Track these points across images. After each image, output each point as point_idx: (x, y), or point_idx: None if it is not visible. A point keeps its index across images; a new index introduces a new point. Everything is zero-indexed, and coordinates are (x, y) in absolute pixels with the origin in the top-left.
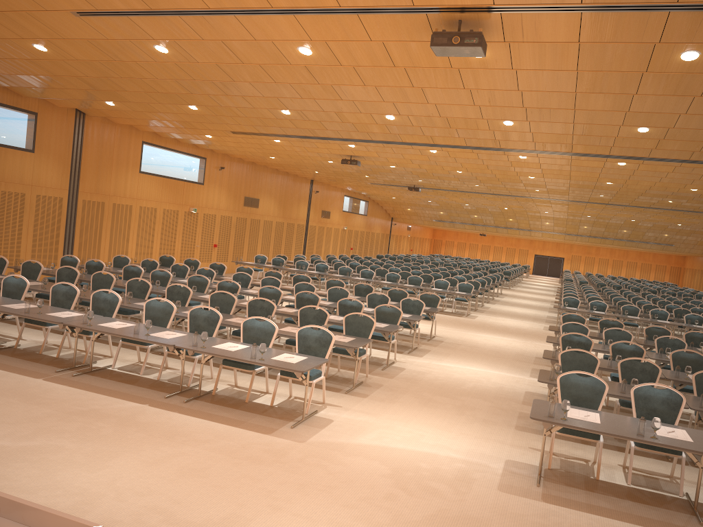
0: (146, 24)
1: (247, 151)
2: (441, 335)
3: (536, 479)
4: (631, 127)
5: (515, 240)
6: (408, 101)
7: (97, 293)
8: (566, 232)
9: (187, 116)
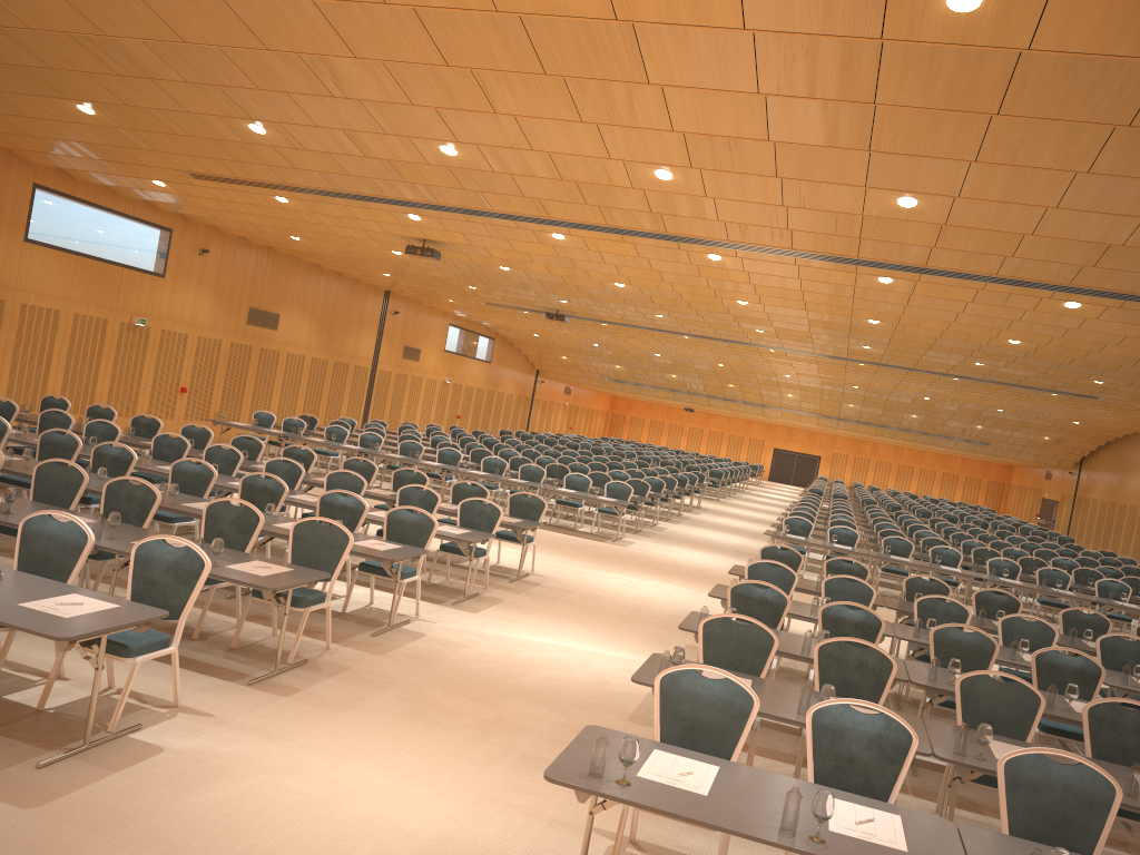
0: None
1: (243, 221)
2: (543, 572)
3: None
4: (885, 195)
5: (745, 423)
6: (458, 106)
7: None
8: (820, 413)
9: (91, 131)
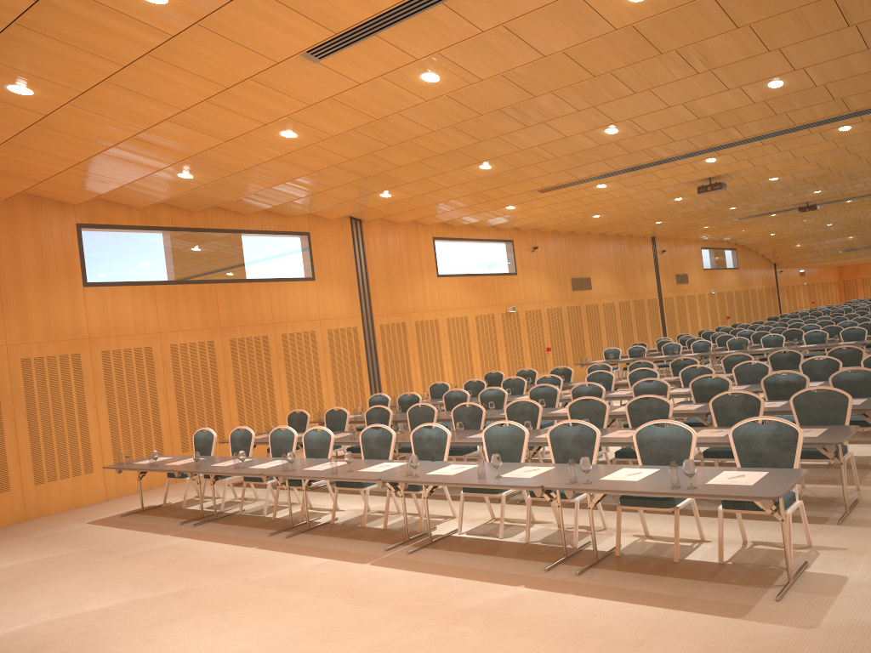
0: (403, 37)
1: (563, 215)
2: None
3: None
4: None
5: None
6: (812, 35)
7: (417, 431)
8: None
9: (480, 183)
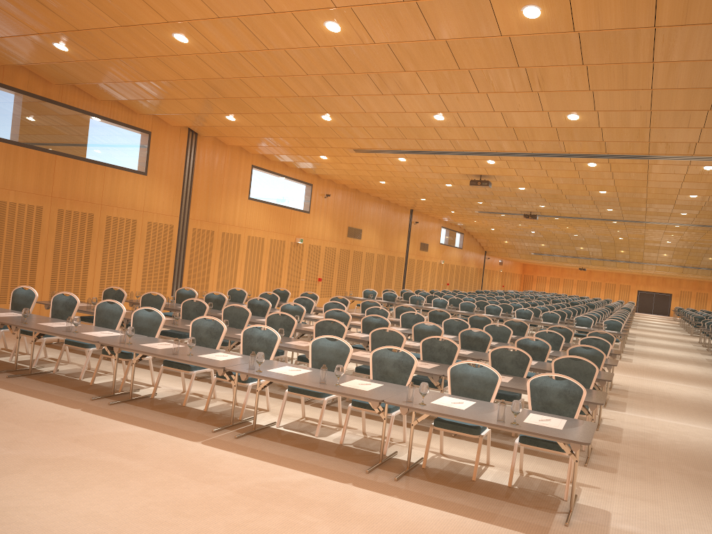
0: None
1: (359, 175)
2: (616, 382)
3: None
4: None
5: (615, 275)
6: (624, 87)
7: (249, 329)
8: (685, 265)
9: (313, 130)
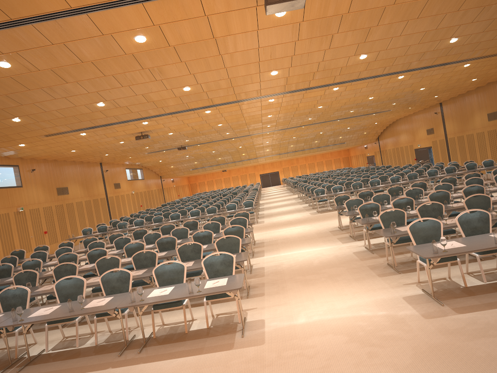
0: None
1: (54, 150)
2: (257, 239)
3: (435, 302)
4: (356, 56)
5: (244, 168)
6: (210, 69)
7: (3, 292)
8: (280, 153)
9: (8, 130)
